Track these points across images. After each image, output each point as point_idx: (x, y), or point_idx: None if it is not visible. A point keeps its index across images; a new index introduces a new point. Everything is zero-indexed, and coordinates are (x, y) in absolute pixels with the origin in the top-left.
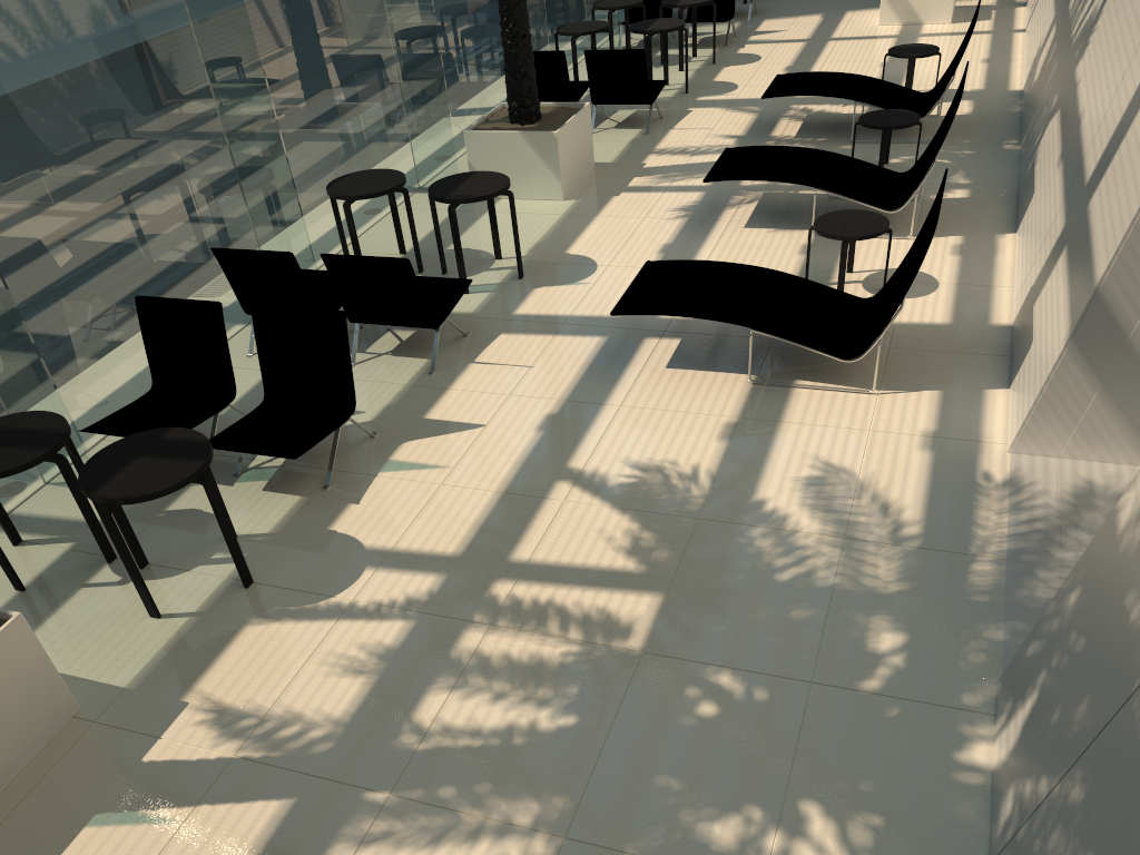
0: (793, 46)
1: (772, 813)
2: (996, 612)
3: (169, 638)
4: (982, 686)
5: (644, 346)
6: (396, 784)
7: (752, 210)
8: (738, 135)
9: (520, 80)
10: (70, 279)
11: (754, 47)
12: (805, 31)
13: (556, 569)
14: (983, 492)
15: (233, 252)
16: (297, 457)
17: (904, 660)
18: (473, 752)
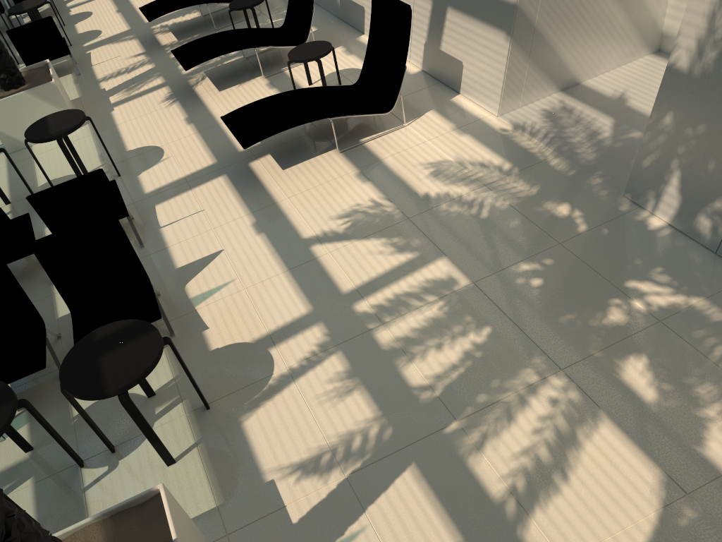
0: None
1: (621, 296)
2: (585, 174)
3: (202, 465)
4: (620, 201)
5: (254, 167)
6: (453, 415)
7: (211, 82)
8: (142, 52)
9: (0, 56)
10: None
11: (78, 8)
12: None
13: (375, 281)
14: (511, 136)
15: None
16: (161, 316)
17: (580, 211)
18: (466, 374)
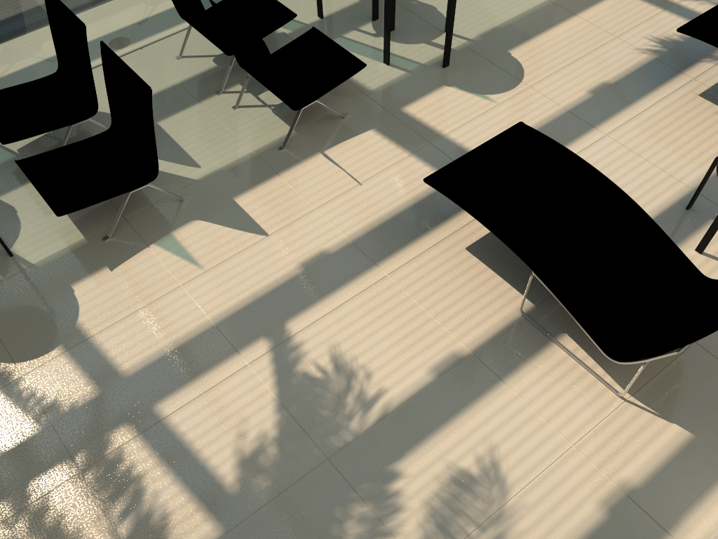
0: None
1: None
2: None
3: None
4: None
5: None
6: None
7: None
8: None
9: None
10: None
11: None
12: None
13: (174, 442)
14: None
15: None
16: (63, 214)
17: None
18: None
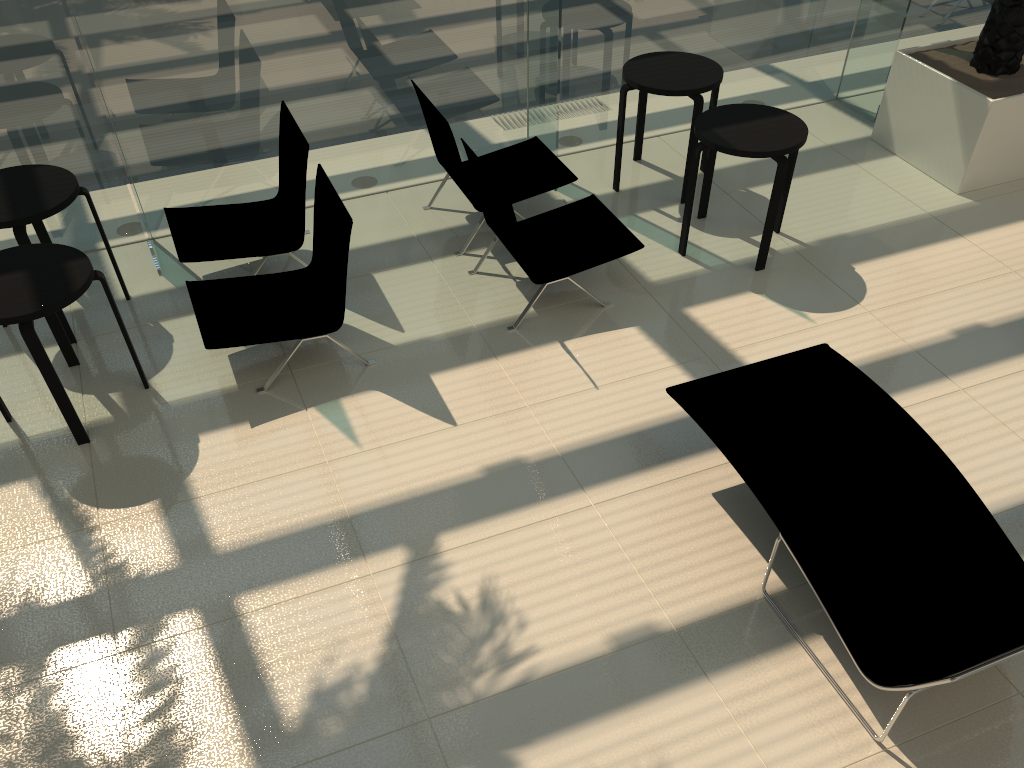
0: None
1: None
2: None
3: None
4: None
5: None
6: None
7: None
8: None
9: (1006, 10)
10: (240, 58)
11: None
12: None
13: (243, 647)
14: None
15: (421, 93)
16: (213, 348)
17: None
18: None
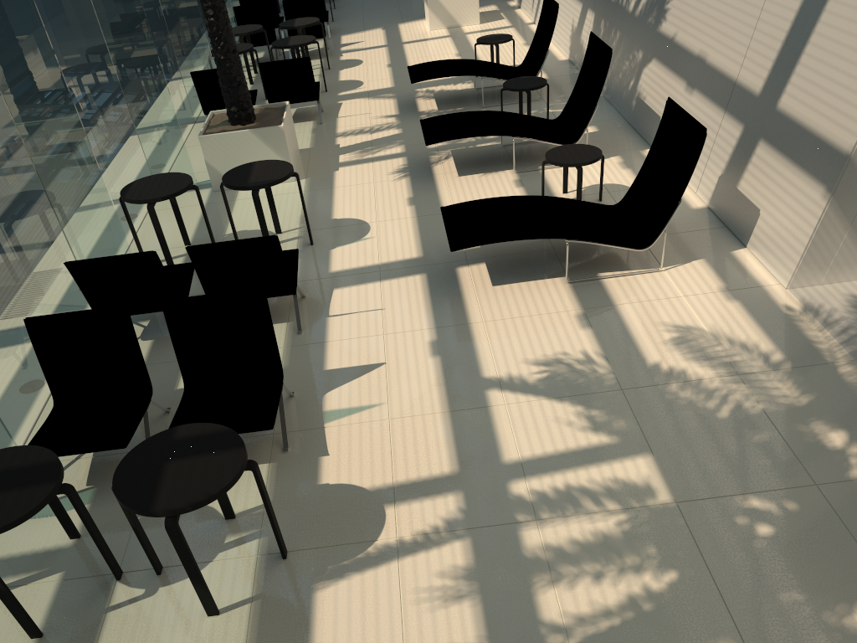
0: (379, 50)
1: None
2: None
3: (246, 629)
4: None
5: (461, 274)
6: None
7: (453, 164)
8: (394, 114)
9: (237, 88)
10: None
11: (350, 54)
12: (379, 40)
13: (549, 459)
14: (796, 319)
15: (89, 262)
16: (273, 426)
17: None
18: (619, 629)
